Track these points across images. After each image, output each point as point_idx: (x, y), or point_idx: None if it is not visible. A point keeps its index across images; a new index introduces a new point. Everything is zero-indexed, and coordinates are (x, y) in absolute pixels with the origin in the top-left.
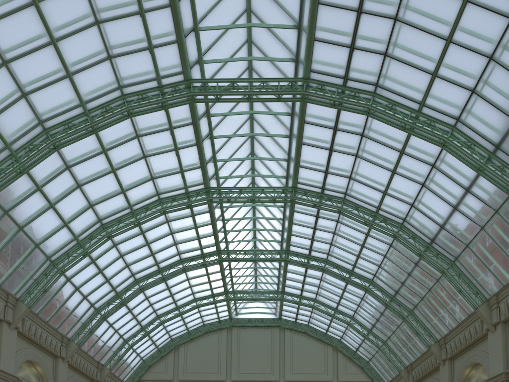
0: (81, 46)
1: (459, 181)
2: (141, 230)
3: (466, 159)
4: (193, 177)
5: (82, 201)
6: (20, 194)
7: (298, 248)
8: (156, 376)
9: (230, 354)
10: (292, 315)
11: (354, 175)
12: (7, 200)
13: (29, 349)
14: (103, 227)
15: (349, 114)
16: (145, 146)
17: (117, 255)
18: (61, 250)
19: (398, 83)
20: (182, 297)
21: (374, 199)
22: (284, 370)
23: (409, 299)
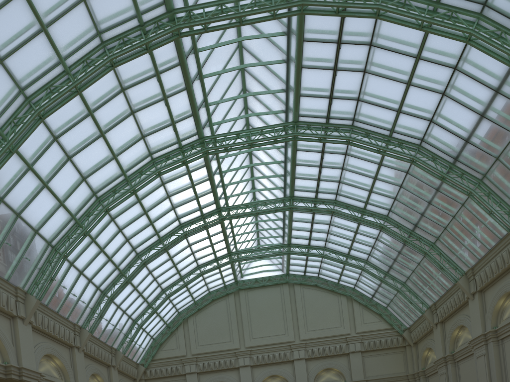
0: None
1: (486, 82)
2: (138, 198)
3: (496, 53)
4: (186, 128)
5: (74, 175)
6: (12, 177)
7: (303, 193)
8: (169, 353)
9: (240, 320)
10: (300, 269)
11: (362, 95)
12: (0, 185)
13: (45, 343)
14: (98, 200)
15: (354, 21)
16: (132, 100)
17: (115, 230)
18: (60, 233)
19: None
20: (185, 265)
21: (386, 121)
22: (298, 329)
23: (430, 231)
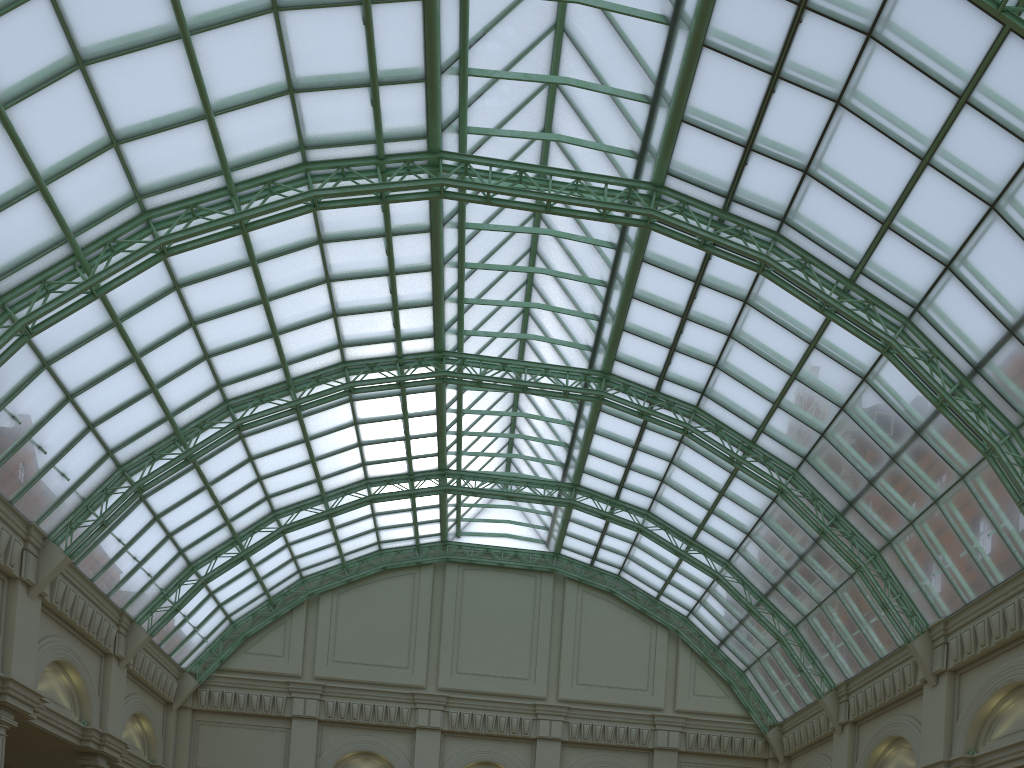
0: None
1: None
2: (251, 253)
3: None
4: (402, 109)
5: (88, 120)
6: None
7: (633, 371)
8: (261, 663)
9: (438, 627)
10: (587, 549)
11: (818, 163)
12: None
13: None
14: (146, 219)
15: None
16: None
17: (180, 318)
18: (25, 266)
19: None
20: (338, 469)
21: (853, 242)
22: (558, 675)
23: (878, 524)
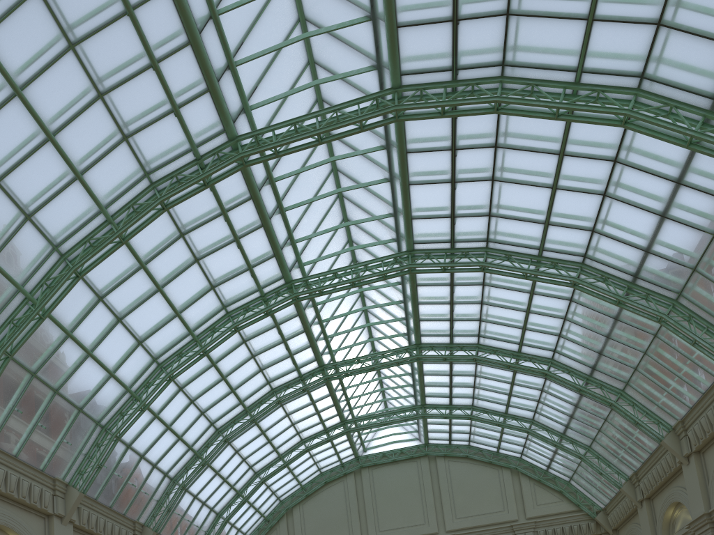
0: (86, 132)
1: (661, 173)
2: (211, 361)
3: (666, 134)
4: (267, 272)
5: (127, 339)
6: (46, 347)
7: (433, 338)
8: None
9: (363, 507)
10: (443, 436)
11: (494, 209)
12: (32, 358)
13: None
14: (160, 367)
15: (470, 121)
16: (195, 246)
17: (185, 401)
18: (112, 409)
19: (536, 51)
20: (284, 440)
21: (531, 237)
22: (443, 516)
23: (615, 375)
